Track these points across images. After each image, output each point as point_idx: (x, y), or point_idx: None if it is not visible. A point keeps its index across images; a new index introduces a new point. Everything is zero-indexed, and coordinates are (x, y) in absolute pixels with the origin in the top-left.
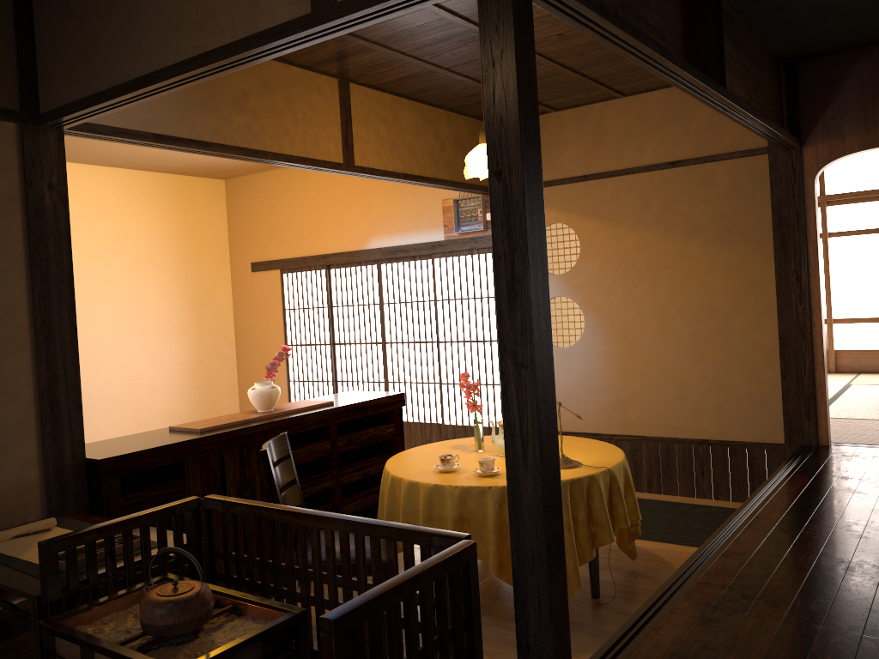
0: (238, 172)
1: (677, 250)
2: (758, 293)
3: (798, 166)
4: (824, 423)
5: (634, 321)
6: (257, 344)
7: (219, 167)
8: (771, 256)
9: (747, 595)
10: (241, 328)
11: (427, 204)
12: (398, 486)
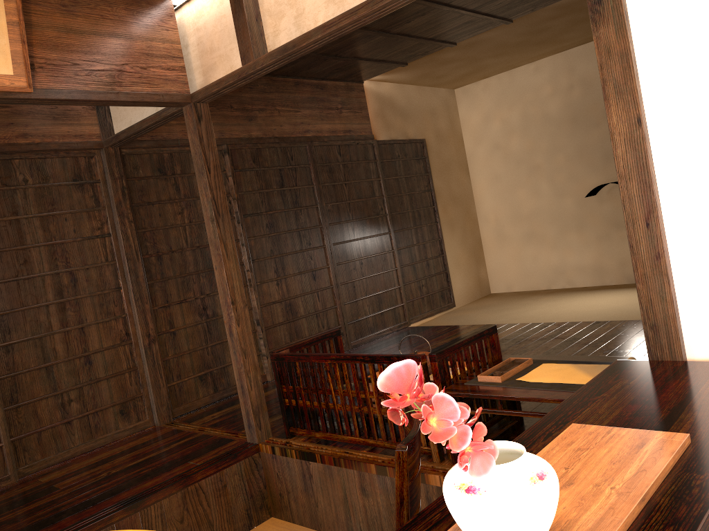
0: None
1: None
2: None
3: None
4: None
5: None
6: None
7: None
8: None
9: (58, 515)
10: None
11: None
12: None
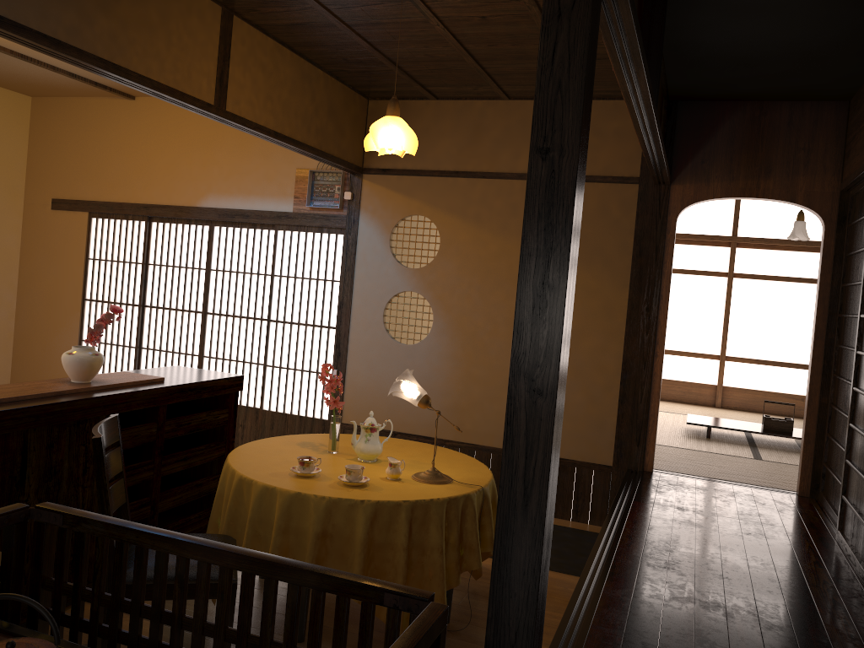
0: (52, 92)
1: None
2: (609, 318)
3: (665, 202)
4: (651, 450)
5: (485, 327)
6: (46, 293)
7: (30, 81)
8: (626, 284)
9: (647, 645)
10: (28, 272)
11: (279, 170)
12: (247, 490)
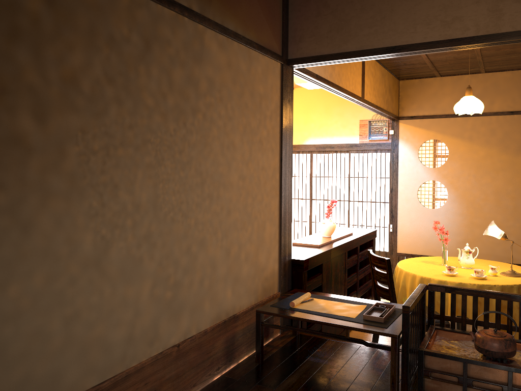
0: None
1: (510, 160)
2: None
3: None
4: None
5: (480, 197)
6: None
7: None
8: None
9: None
10: None
11: (349, 122)
12: (427, 283)
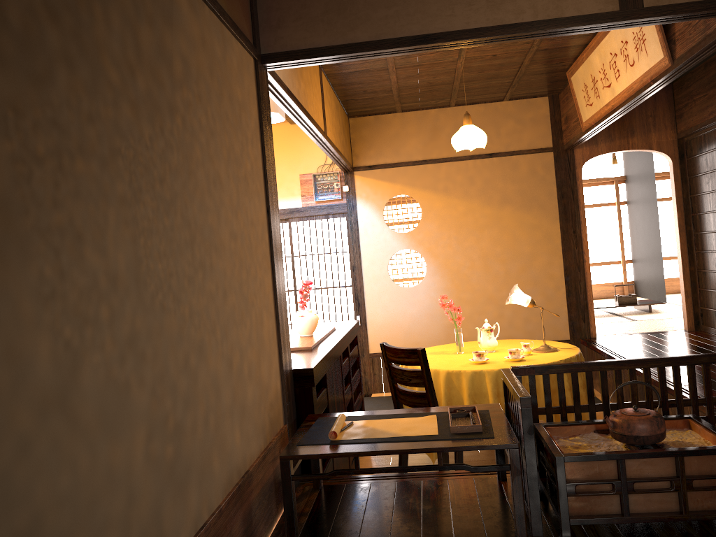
0: None
1: (495, 214)
2: (549, 242)
3: (572, 161)
4: (593, 323)
5: (465, 264)
6: None
7: None
8: (557, 218)
9: None
10: None
11: (285, 178)
12: (457, 378)
